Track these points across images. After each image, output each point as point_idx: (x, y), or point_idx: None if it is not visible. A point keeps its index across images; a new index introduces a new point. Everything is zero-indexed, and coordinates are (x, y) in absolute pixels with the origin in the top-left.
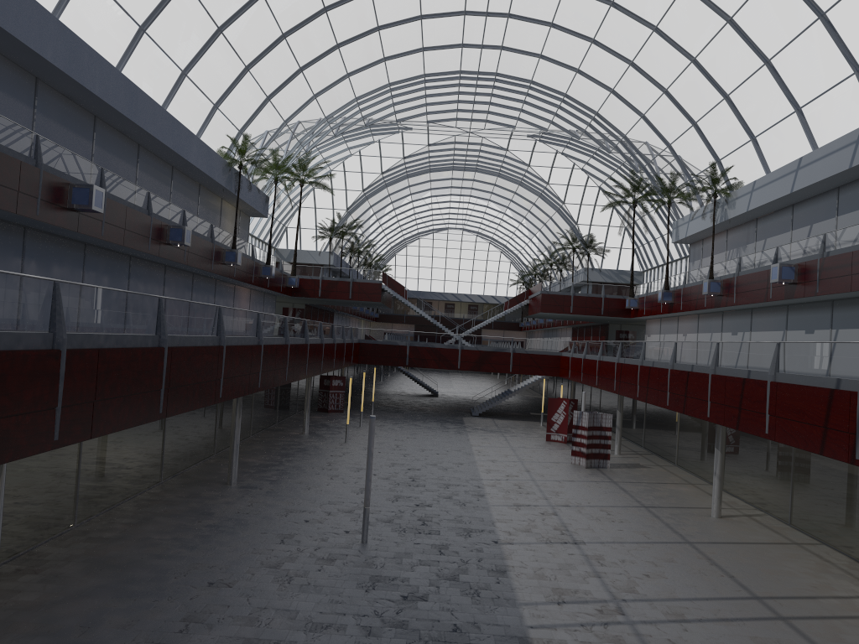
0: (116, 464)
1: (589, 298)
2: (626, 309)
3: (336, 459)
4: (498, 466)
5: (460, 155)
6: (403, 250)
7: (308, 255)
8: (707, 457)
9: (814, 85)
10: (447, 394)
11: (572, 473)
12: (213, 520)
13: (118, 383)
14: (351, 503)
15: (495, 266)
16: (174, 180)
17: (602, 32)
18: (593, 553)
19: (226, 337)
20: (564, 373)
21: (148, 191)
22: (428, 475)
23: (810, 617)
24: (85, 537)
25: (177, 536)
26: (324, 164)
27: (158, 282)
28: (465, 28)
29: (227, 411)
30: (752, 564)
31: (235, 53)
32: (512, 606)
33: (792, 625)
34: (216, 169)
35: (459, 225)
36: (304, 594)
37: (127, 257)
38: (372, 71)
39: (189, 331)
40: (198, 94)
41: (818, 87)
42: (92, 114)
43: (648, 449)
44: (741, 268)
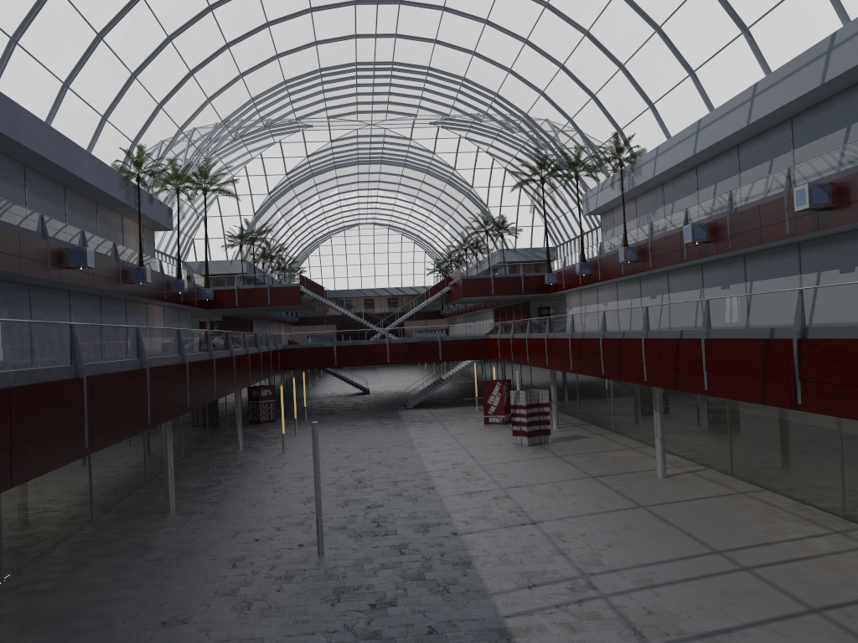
0: (41, 508)
1: (508, 279)
2: (545, 285)
3: (277, 471)
4: (443, 456)
5: (364, 149)
6: (315, 250)
7: (219, 265)
8: (644, 420)
9: (705, 47)
10: (378, 390)
11: (516, 453)
12: (156, 553)
13: (36, 423)
14: (300, 514)
15: (410, 257)
16: (67, 200)
17: (495, 12)
18: (553, 530)
19: (148, 359)
20: (494, 355)
21: (41, 214)
22: (374, 475)
23: (771, 563)
24: (17, 593)
25: (119, 576)
26: (225, 170)
27: (63, 309)
28: (357, 18)
29: (155, 436)
30: (706, 519)
31: (119, 60)
32: (484, 598)
33: (756, 574)
34: (113, 184)
35: (369, 220)
36: (267, 619)
37: (26, 287)
38: (266, 69)
39: (107, 357)
40: (83, 106)
41: (709, 50)
42: None
43: (585, 419)
44: (653, 233)
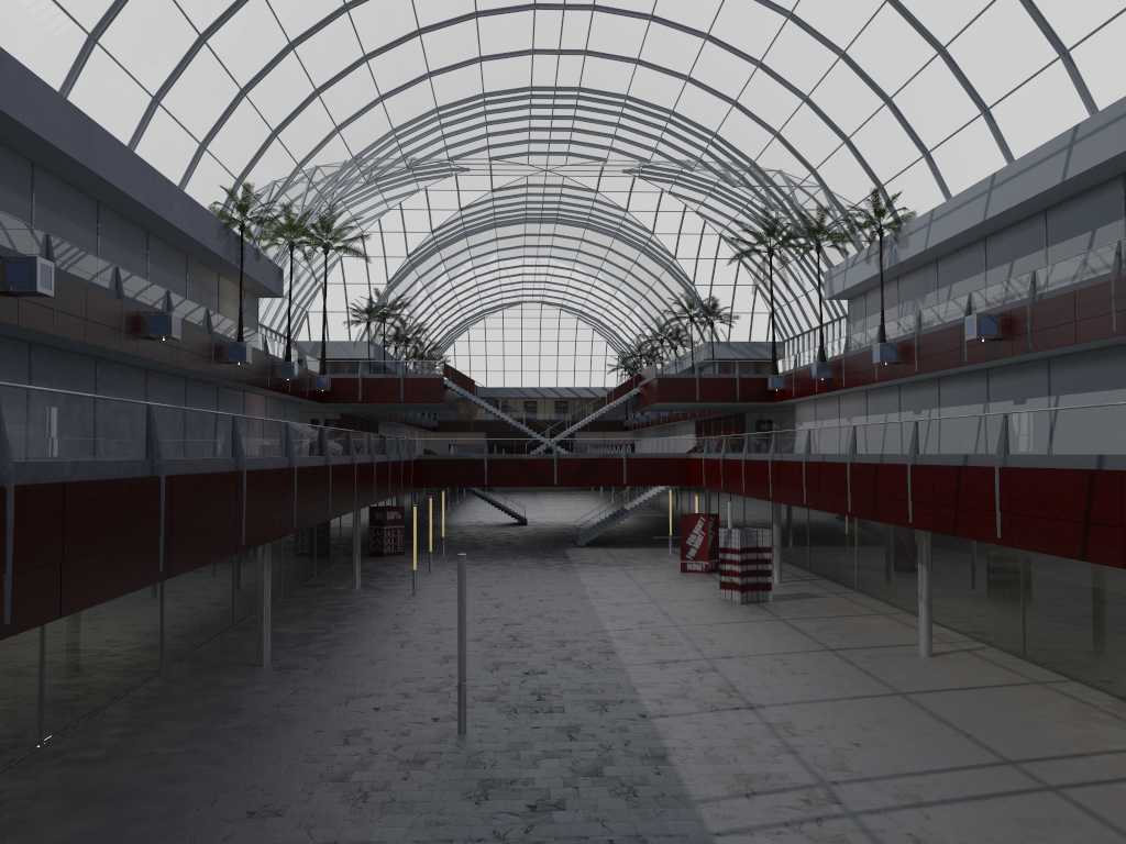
0: (96, 650)
1: (719, 380)
2: (768, 392)
3: (405, 619)
4: (625, 611)
5: (535, 202)
6: (463, 334)
7: (339, 347)
8: (900, 577)
9: (1006, 76)
10: (539, 520)
11: (725, 612)
12: (243, 719)
13: (96, 532)
14: (435, 678)
15: (587, 348)
16: (150, 251)
17: (719, 24)
18: (778, 719)
19: (246, 458)
20: (697, 481)
21: (116, 265)
22: (533, 631)
23: (1087, 783)
24: (59, 761)
25: (194, 747)
26: (353, 224)
27: (137, 392)
28: (535, 27)
29: (248, 564)
30: (991, 716)
31: (225, 71)
32: (685, 806)
33: (1067, 797)
34: (209, 233)
35: (536, 297)
36: (389, 817)
37: (92, 360)
38: (414, 92)
39: (193, 452)
40: (177, 129)
41: (1011, 79)
42: (28, 160)
43: (816, 572)
44: (922, 325)
